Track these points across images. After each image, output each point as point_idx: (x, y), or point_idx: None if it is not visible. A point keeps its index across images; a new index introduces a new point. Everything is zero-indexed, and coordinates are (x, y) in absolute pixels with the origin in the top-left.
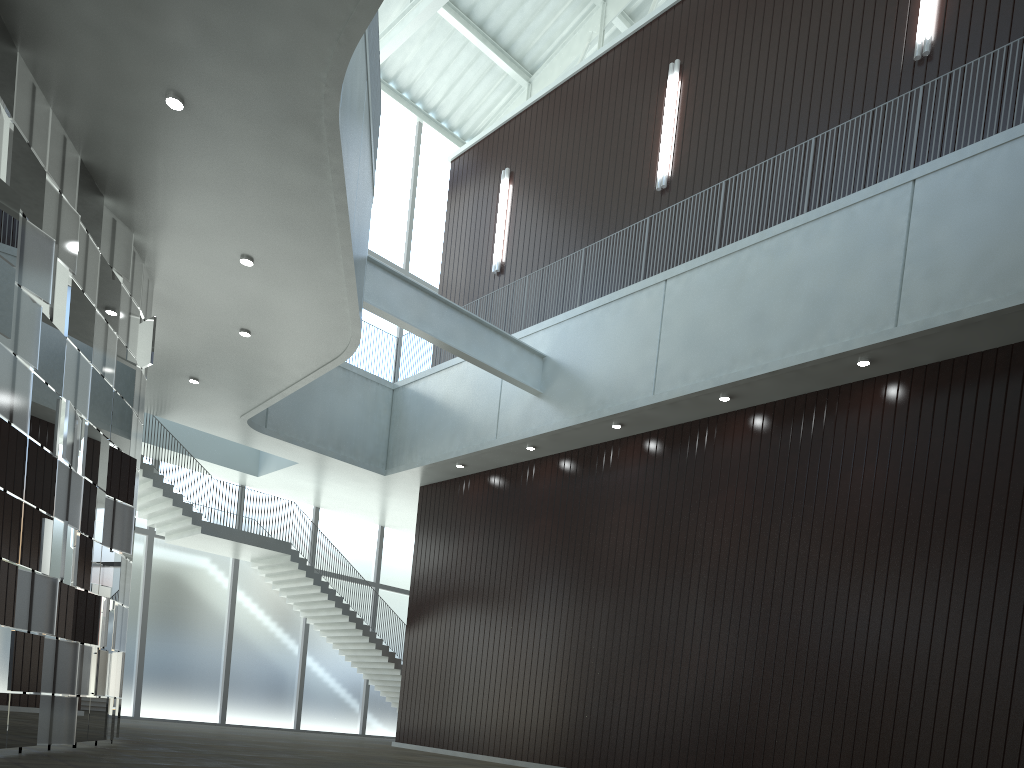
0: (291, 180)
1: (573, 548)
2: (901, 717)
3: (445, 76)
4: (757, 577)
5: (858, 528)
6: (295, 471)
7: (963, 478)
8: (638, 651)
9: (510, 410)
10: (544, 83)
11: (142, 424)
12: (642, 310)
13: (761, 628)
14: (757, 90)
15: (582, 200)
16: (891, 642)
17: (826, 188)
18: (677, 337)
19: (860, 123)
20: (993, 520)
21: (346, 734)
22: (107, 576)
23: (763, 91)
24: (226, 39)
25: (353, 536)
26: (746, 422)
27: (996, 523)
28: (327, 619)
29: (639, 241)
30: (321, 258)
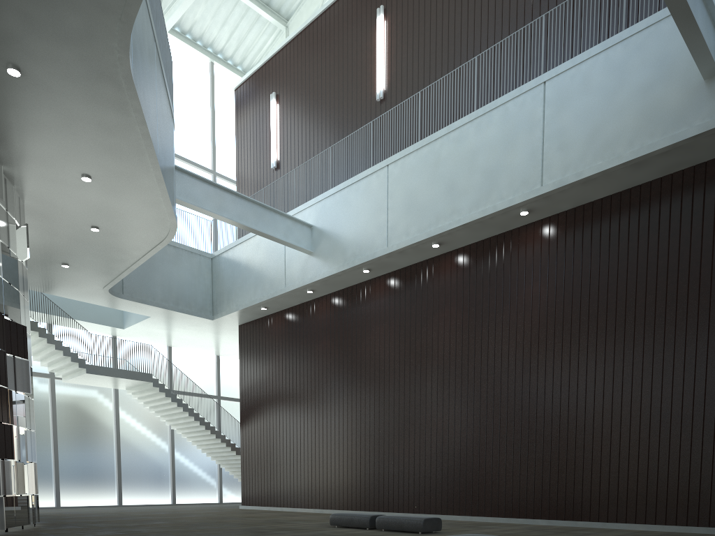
0: (107, 119)
1: (346, 359)
2: (571, 453)
3: (226, 27)
4: (470, 367)
5: (532, 327)
6: (149, 322)
7: (596, 287)
8: (397, 426)
9: (293, 266)
10: (297, 26)
11: (28, 301)
12: (374, 188)
13: (475, 402)
14: (438, 24)
15: (327, 111)
16: (560, 403)
17: (490, 91)
18: (399, 205)
19: (506, 44)
20: (618, 314)
21: (209, 504)
22: (15, 410)
23: (442, 24)
24: (41, 24)
25: (198, 364)
26: (452, 260)
27: (620, 316)
28: (185, 425)
29: (367, 139)
30: (138, 172)
